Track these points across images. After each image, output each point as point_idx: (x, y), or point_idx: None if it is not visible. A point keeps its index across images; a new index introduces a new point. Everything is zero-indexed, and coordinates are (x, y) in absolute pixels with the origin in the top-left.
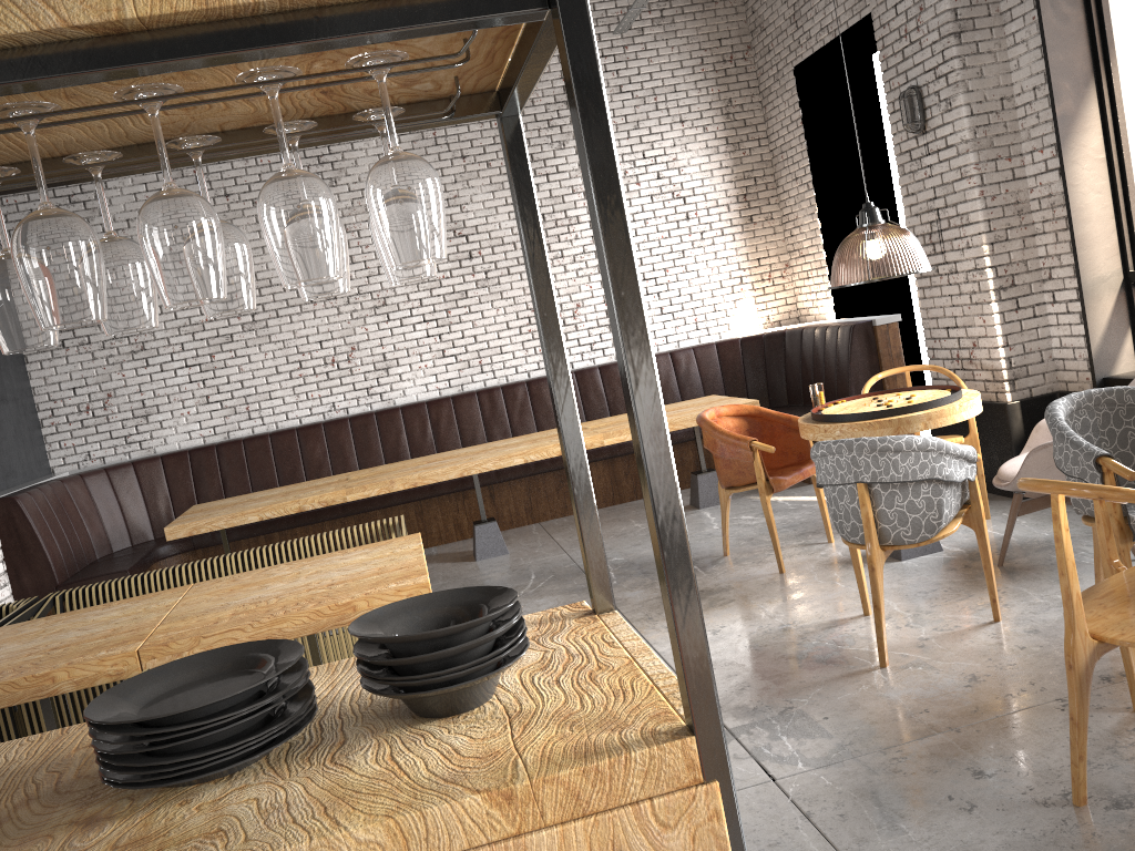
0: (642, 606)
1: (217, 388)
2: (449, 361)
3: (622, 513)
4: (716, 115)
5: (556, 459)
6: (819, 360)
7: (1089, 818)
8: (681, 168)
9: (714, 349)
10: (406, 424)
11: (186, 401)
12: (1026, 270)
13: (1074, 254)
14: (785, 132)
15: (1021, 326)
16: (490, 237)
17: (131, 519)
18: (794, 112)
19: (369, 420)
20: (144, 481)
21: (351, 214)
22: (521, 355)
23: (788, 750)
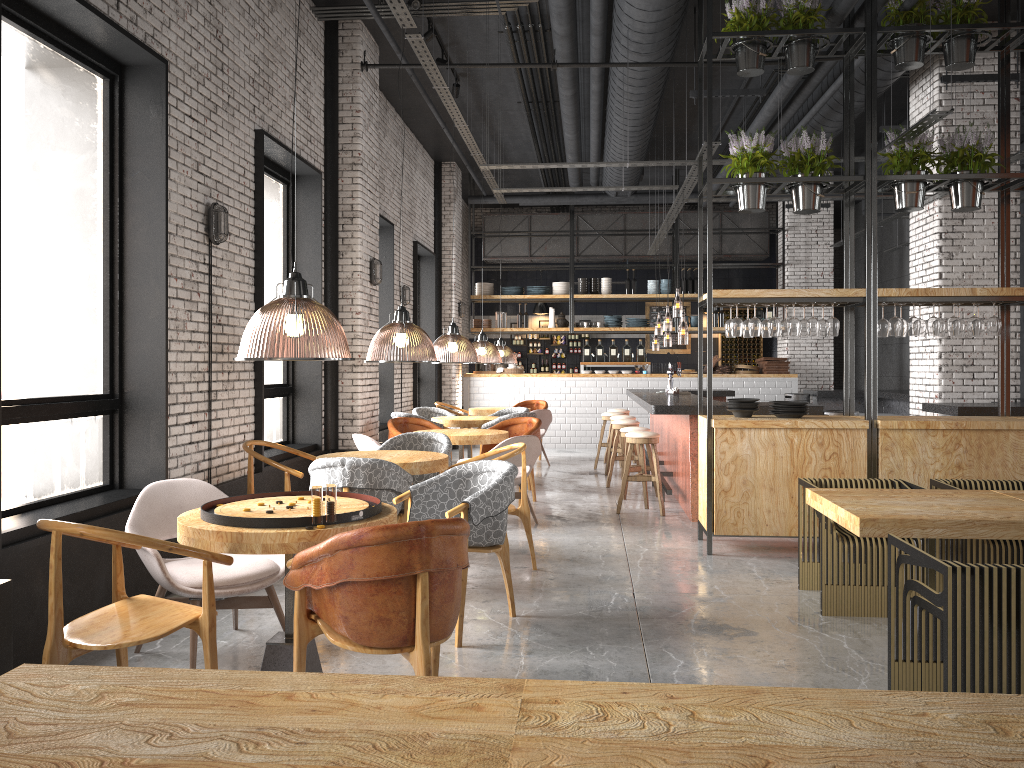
0: None
1: None
2: None
3: None
4: None
5: None
6: None
7: (539, 567)
8: None
9: None
10: None
11: None
12: None
13: None
14: None
15: None
16: None
17: None
18: None
19: None
20: None
21: None
22: None
23: (615, 598)
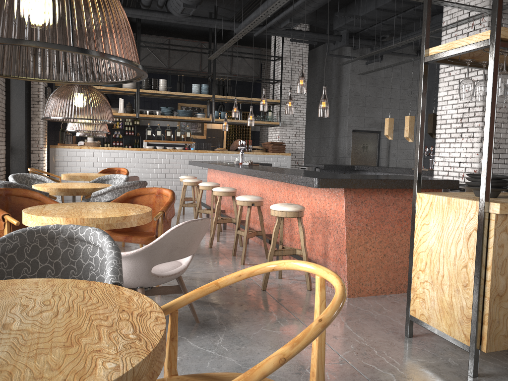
0: None
1: None
2: None
3: None
4: None
5: None
6: None
7: None
8: None
9: None
10: None
11: None
12: None
13: None
14: None
15: None
16: None
17: None
18: None
19: None
20: None
21: None
22: None
23: None
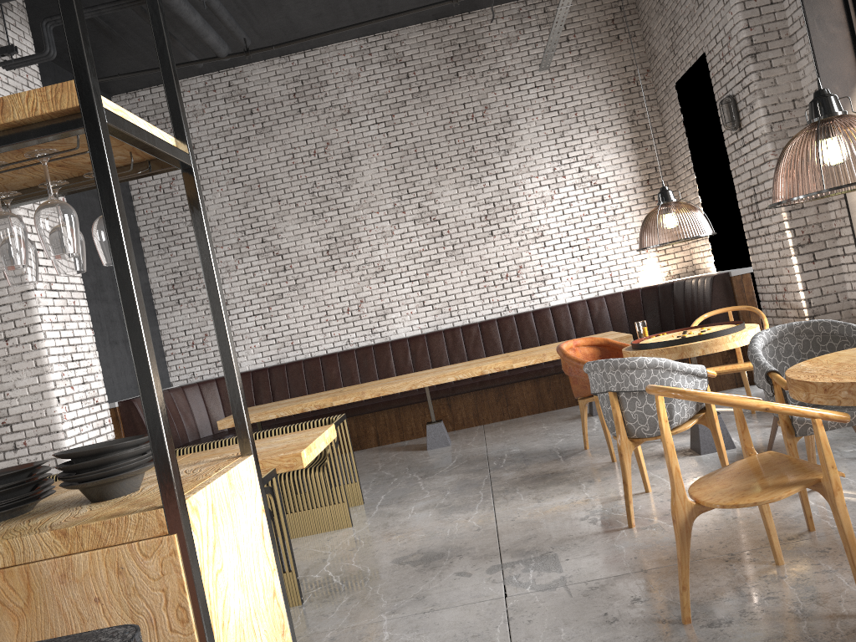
0: (507, 482)
1: (273, 329)
2: (427, 309)
3: (540, 419)
4: (623, 123)
5: (495, 378)
6: (694, 304)
7: (684, 632)
8: (596, 163)
9: (620, 297)
10: (393, 354)
11: (253, 338)
12: (821, 231)
13: (849, 217)
14: (674, 131)
15: (818, 274)
16: (455, 220)
17: (213, 416)
18: (678, 116)
19: (368, 351)
20: (222, 391)
21: (360, 209)
22: (479, 303)
23: (528, 579)
